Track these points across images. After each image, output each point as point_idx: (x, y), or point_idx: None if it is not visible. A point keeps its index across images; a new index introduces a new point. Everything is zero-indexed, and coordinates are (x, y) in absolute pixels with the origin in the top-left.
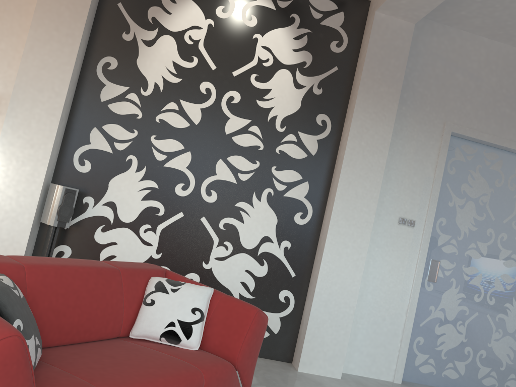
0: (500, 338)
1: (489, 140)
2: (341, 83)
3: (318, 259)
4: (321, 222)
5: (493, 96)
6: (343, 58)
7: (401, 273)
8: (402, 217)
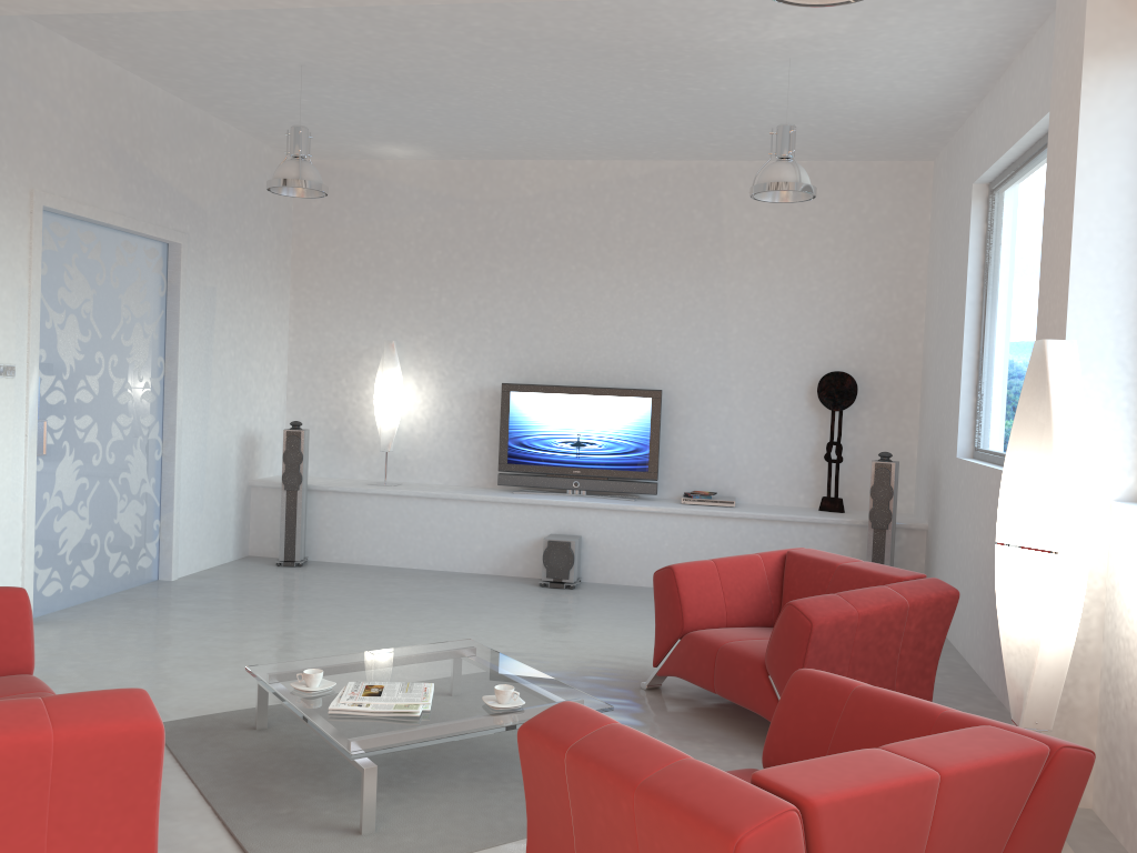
0: (126, 507)
1: (90, 216)
2: None
3: None
4: None
5: (86, 141)
6: None
7: (9, 457)
8: None
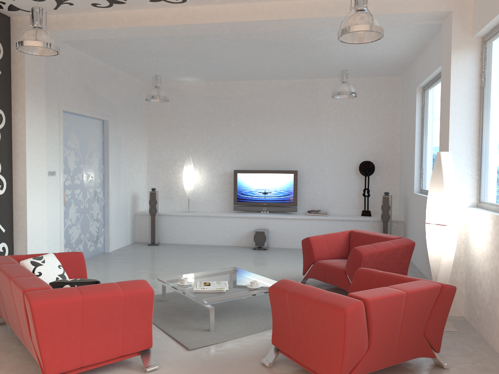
0: (92, 224)
1: (78, 112)
2: (5, 83)
3: (21, 214)
4: (12, 188)
5: (75, 84)
6: (3, 64)
7: (54, 206)
8: (50, 171)
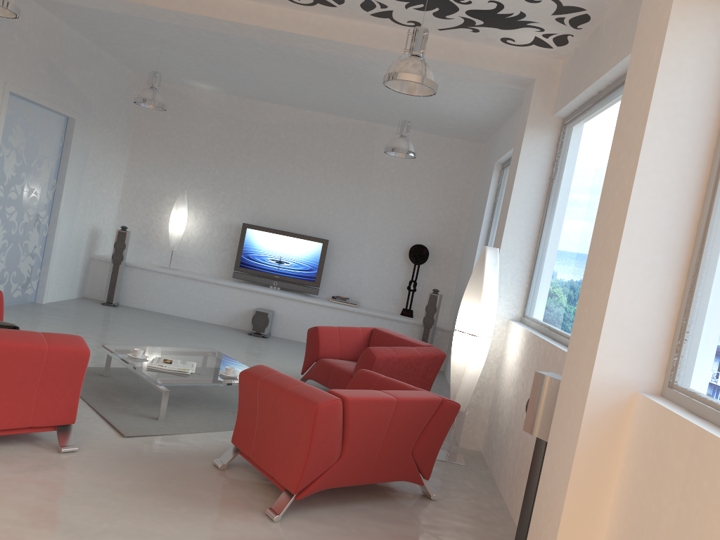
0: (24, 259)
1: (32, 99)
2: None
3: None
4: None
5: (36, 58)
6: None
7: None
8: None
